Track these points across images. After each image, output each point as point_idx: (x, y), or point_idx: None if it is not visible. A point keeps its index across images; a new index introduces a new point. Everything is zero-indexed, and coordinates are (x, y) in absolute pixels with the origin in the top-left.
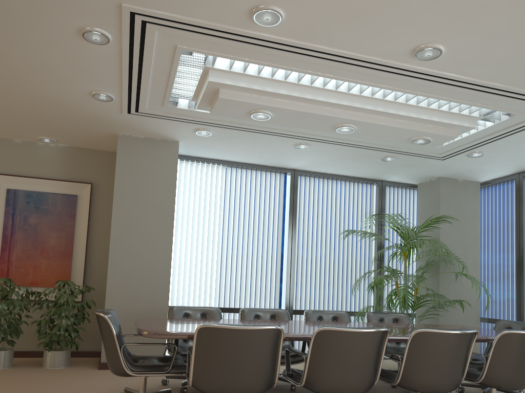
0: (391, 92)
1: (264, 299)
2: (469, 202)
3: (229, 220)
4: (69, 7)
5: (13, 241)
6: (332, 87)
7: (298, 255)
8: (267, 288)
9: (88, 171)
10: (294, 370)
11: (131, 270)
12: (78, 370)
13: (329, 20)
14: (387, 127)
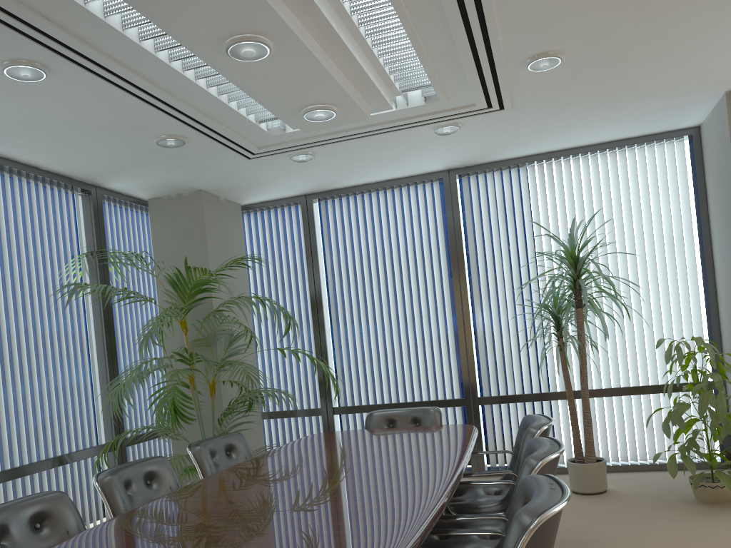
0: None
1: None
2: (234, 236)
3: None
4: None
5: None
6: None
7: None
8: None
9: None
10: None
11: None
12: None
13: None
14: (318, 69)
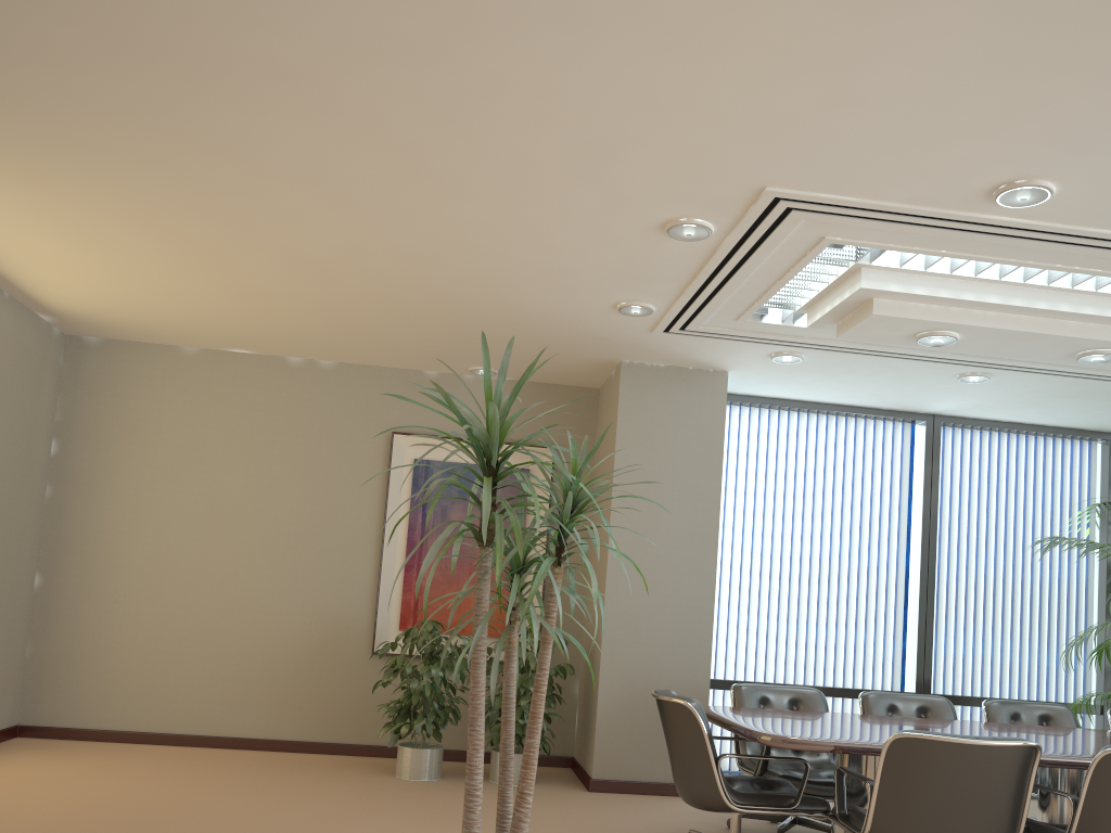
0: None
1: (871, 671)
2: None
3: (804, 516)
4: (671, 195)
5: (424, 552)
6: (1089, 285)
7: (940, 585)
8: (877, 649)
9: (547, 424)
10: (1030, 821)
11: (644, 612)
12: (556, 791)
13: None
14: None
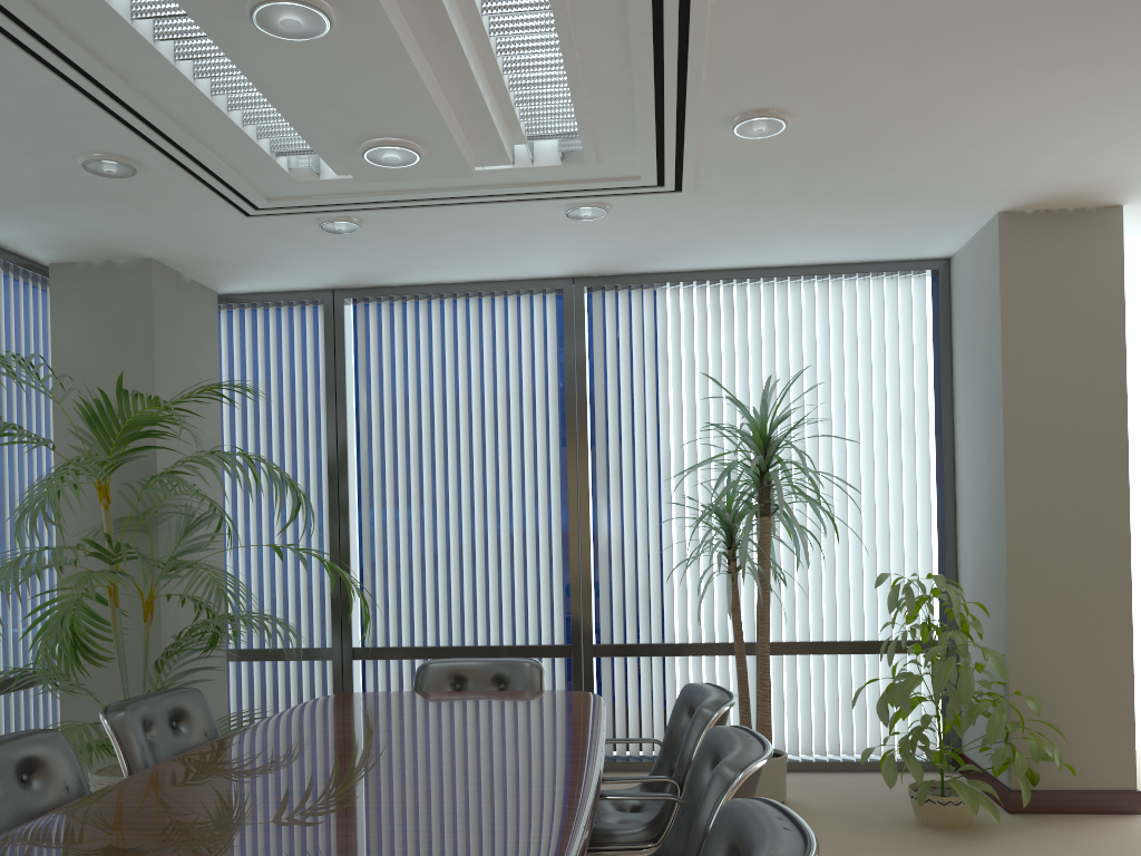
0: None
1: None
2: (203, 345)
3: None
4: None
5: None
6: None
7: None
8: None
9: None
10: None
11: None
12: None
13: None
14: (406, 74)
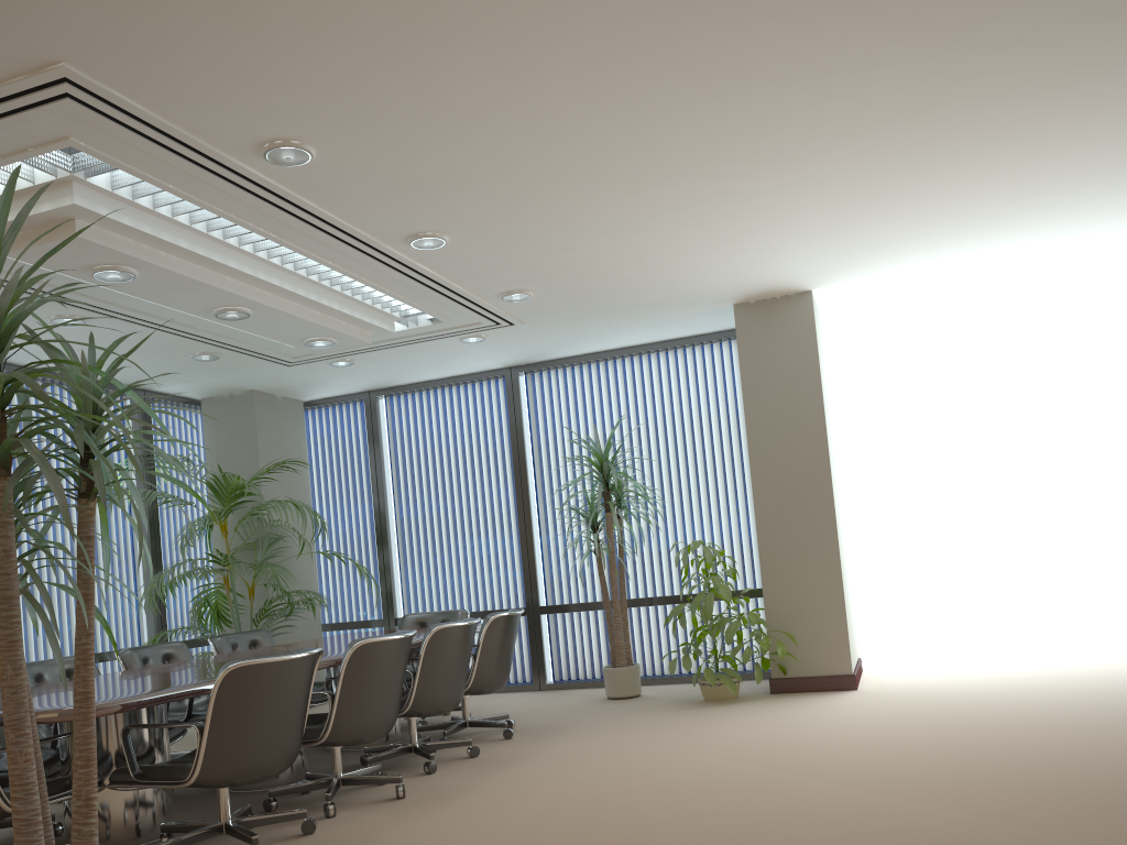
0: (327, 271)
1: None
2: (293, 435)
3: None
4: None
5: None
6: (250, 247)
7: None
8: None
9: None
10: None
11: None
12: None
13: (359, 181)
14: (298, 319)
